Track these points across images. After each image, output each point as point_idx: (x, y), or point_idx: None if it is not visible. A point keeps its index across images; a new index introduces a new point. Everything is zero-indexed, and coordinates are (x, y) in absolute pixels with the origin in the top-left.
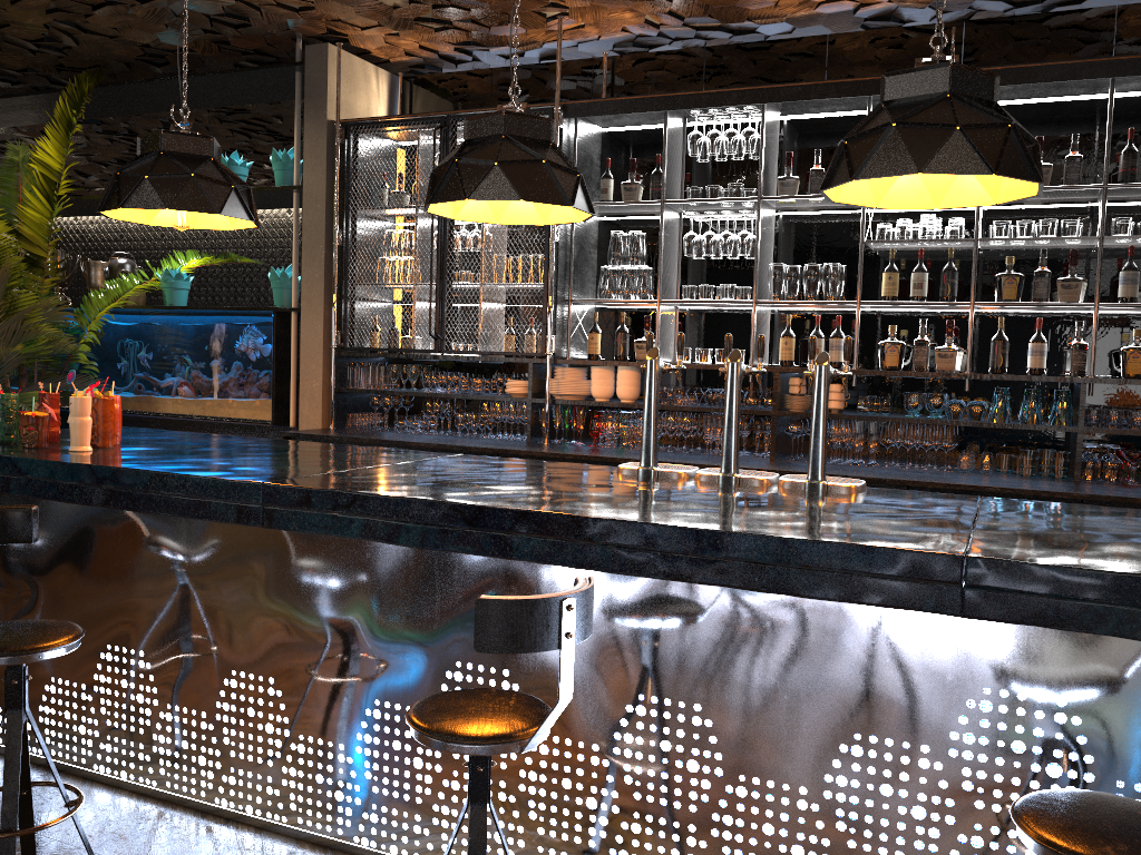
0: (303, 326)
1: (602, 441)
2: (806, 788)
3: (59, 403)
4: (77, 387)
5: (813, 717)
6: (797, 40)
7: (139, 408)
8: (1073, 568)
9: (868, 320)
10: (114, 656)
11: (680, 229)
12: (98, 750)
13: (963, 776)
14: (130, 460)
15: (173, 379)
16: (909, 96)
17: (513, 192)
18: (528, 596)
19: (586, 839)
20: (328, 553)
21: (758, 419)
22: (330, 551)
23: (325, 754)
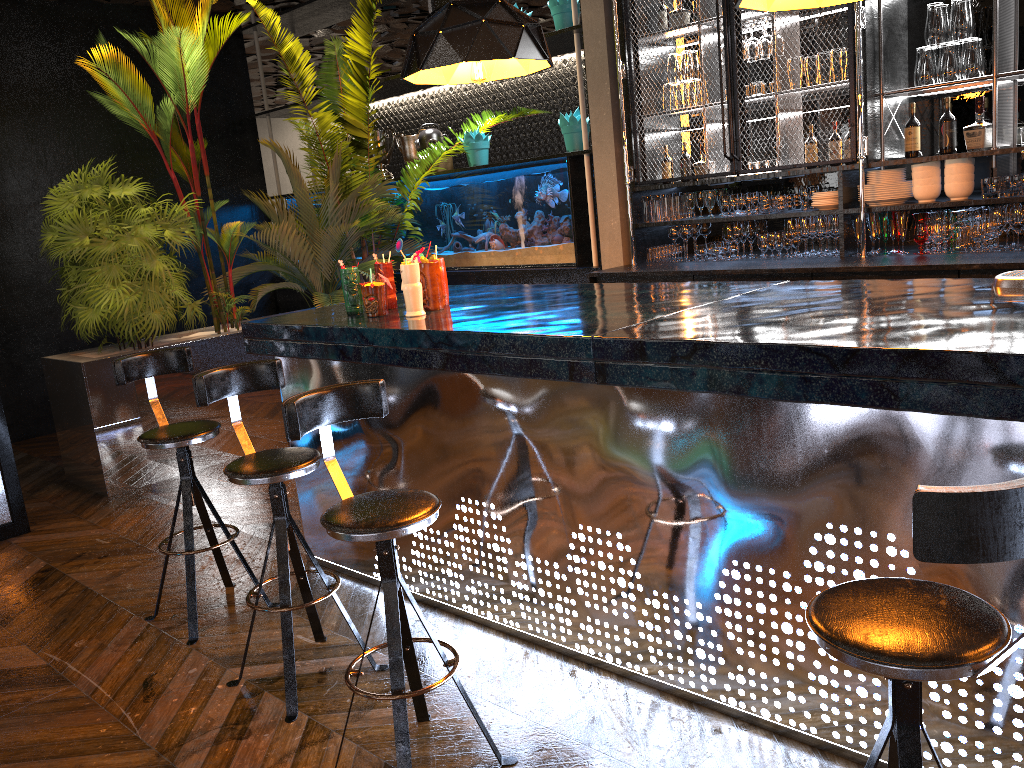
0: (596, 167)
1: (928, 247)
2: None
3: (392, 272)
4: (407, 252)
5: None
6: None
7: (459, 264)
8: None
9: None
10: (468, 508)
11: None
12: (465, 592)
13: None
14: (460, 322)
15: (484, 234)
16: None
17: None
18: (988, 485)
19: (1009, 731)
20: (666, 407)
21: None
22: (669, 404)
23: (682, 611)
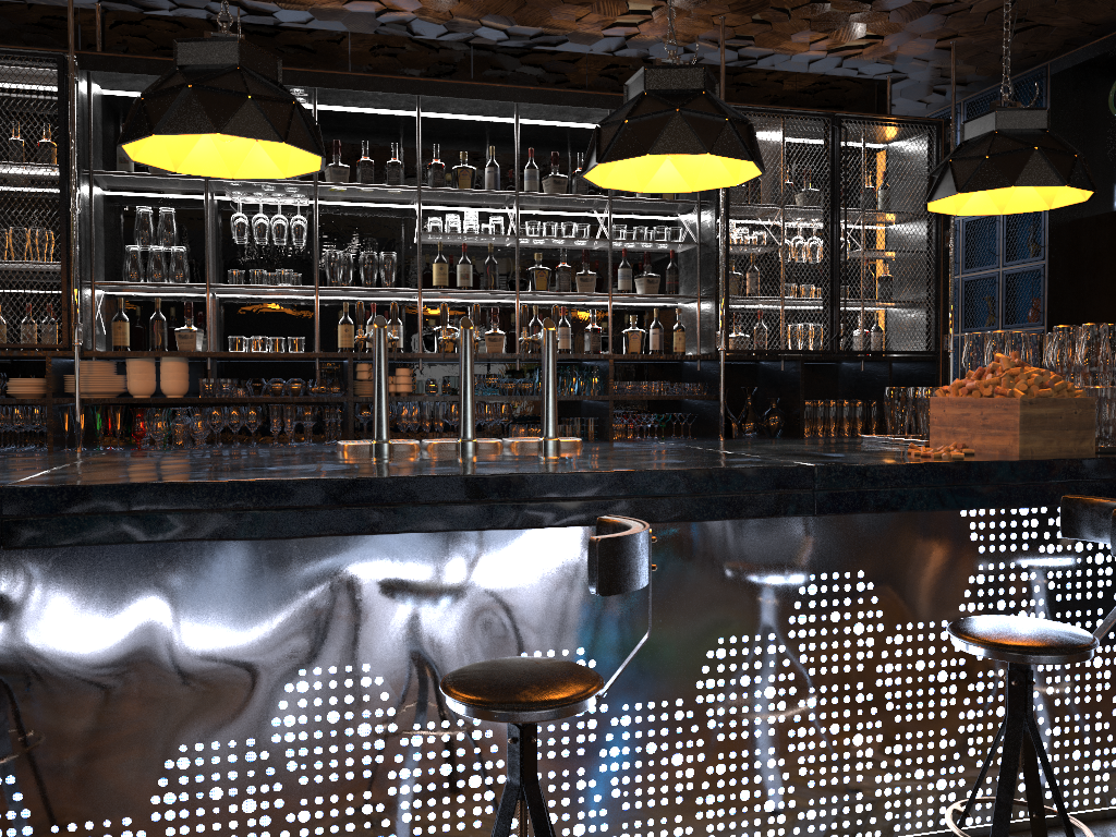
0: None
1: (144, 444)
2: (682, 699)
3: None
4: None
5: (685, 633)
6: (319, 32)
7: None
8: (884, 464)
9: (410, 309)
10: None
11: (212, 211)
12: None
13: (800, 651)
14: None
15: None
16: (669, 88)
17: (272, 131)
18: (626, 531)
19: (471, 822)
20: (92, 573)
21: (328, 406)
22: (96, 569)
23: None
